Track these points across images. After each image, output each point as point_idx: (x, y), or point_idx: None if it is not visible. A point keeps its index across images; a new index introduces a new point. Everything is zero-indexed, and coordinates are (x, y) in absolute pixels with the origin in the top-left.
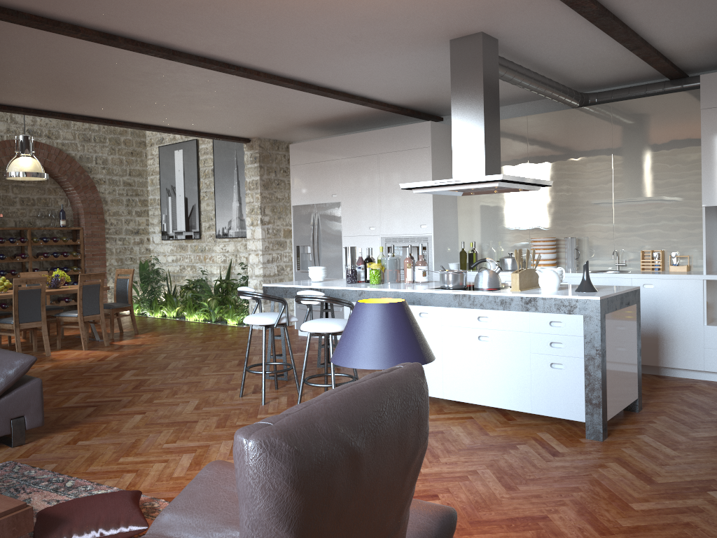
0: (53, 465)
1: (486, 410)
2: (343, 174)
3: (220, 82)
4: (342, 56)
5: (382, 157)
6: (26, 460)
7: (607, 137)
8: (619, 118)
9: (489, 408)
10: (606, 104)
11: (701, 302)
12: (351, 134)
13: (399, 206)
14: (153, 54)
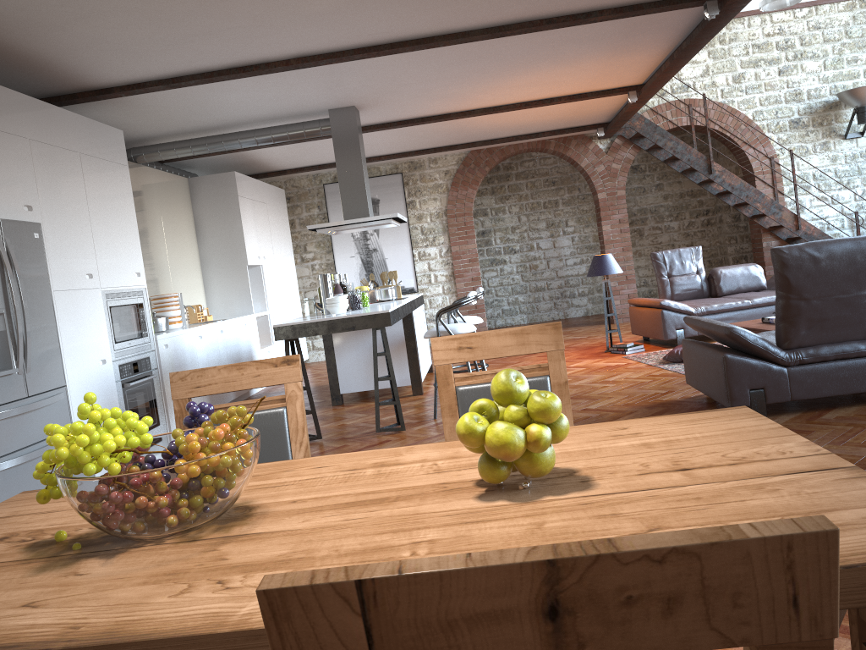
0: None
1: (405, 387)
2: (37, 171)
3: (363, 24)
4: (367, 79)
5: (85, 161)
6: None
7: (157, 200)
8: (160, 185)
9: (398, 388)
10: (152, 169)
11: (258, 333)
12: (39, 100)
13: (113, 243)
14: (514, 31)
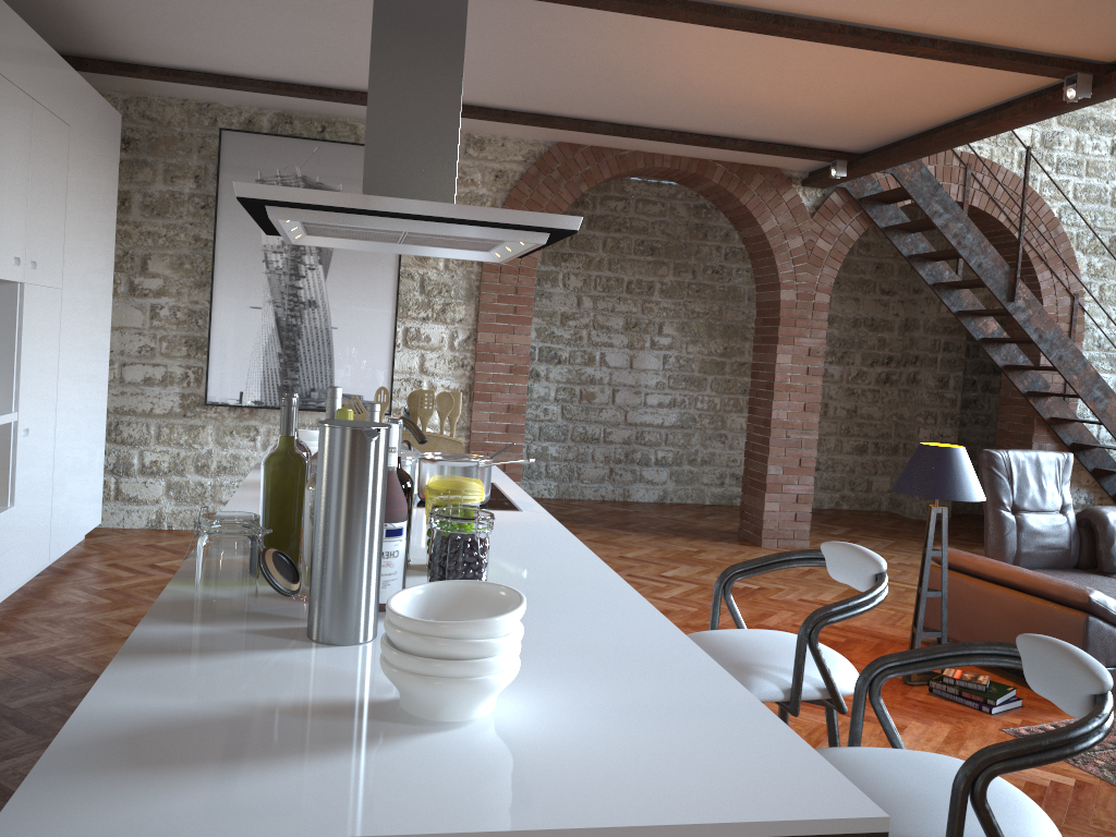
0: None
1: None
2: None
3: None
4: None
5: None
6: None
7: None
8: None
9: None
10: None
11: None
12: None
13: None
14: None
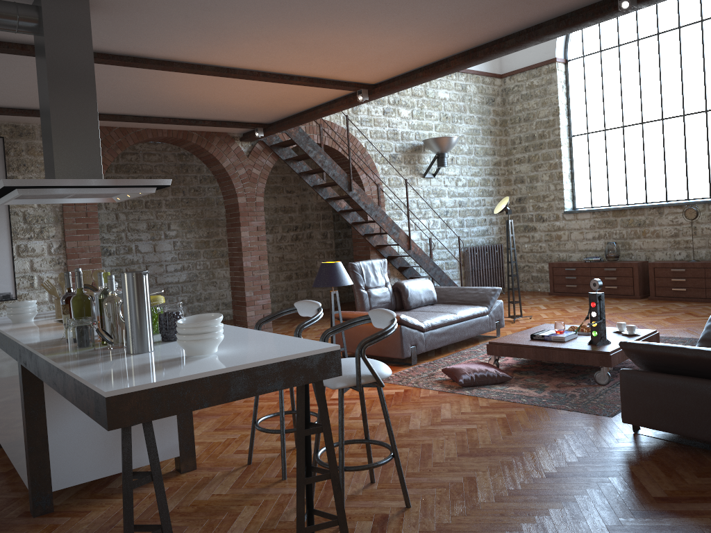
0: (560, 412)
1: None
2: None
3: None
4: None
5: None
6: (595, 417)
7: None
8: None
9: None
10: None
11: None
12: None
13: None
14: None
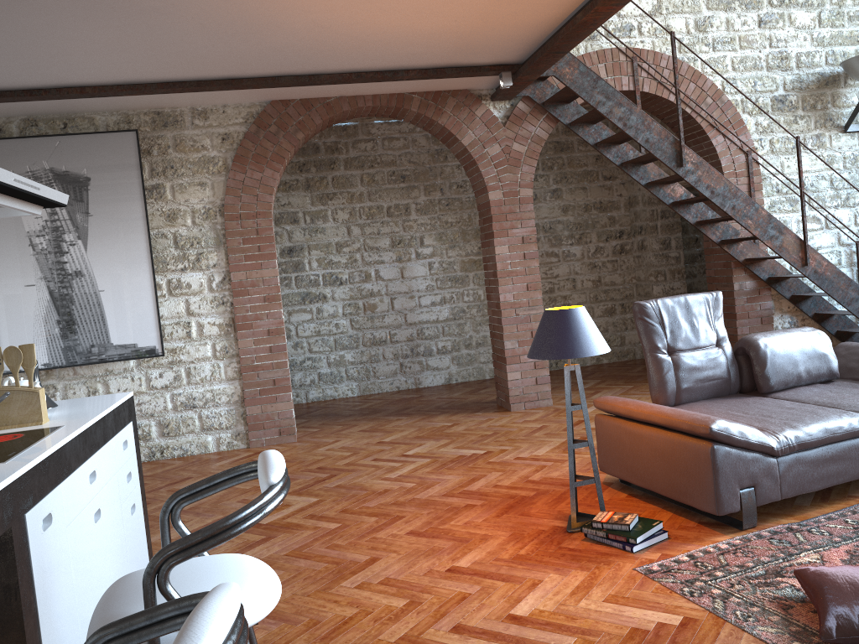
0: None
1: None
2: None
3: None
4: None
5: None
6: None
7: None
8: None
9: None
10: None
11: None
12: None
13: None
14: None
